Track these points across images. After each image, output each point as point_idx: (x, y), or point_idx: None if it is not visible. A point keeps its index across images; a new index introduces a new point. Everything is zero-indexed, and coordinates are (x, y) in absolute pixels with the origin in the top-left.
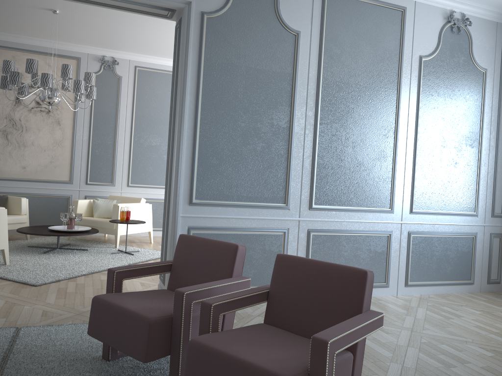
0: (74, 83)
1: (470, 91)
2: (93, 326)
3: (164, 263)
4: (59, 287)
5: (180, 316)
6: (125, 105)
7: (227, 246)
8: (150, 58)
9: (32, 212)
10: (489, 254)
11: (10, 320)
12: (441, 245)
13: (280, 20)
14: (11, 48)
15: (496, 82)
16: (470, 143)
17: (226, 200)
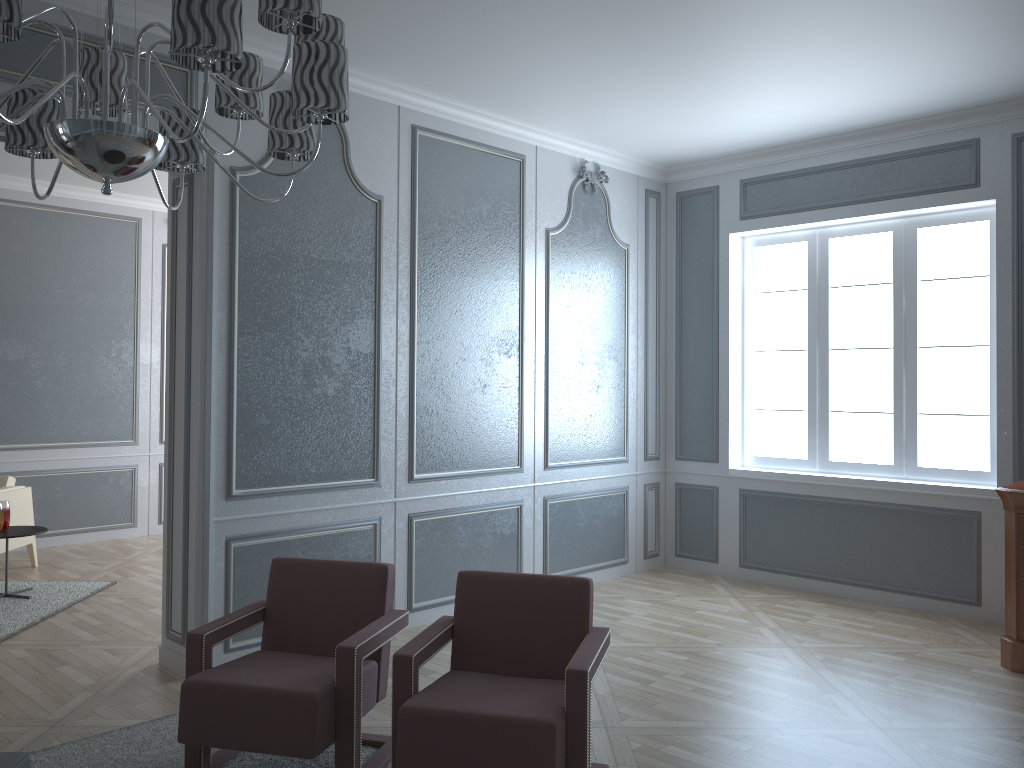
0: None
1: (611, 279)
2: (192, 728)
3: (255, 608)
4: None
5: (351, 682)
6: None
7: (370, 568)
8: None
9: None
10: (644, 516)
11: None
12: (586, 511)
13: (353, 179)
14: None
15: (641, 263)
16: (615, 355)
17: (284, 484)
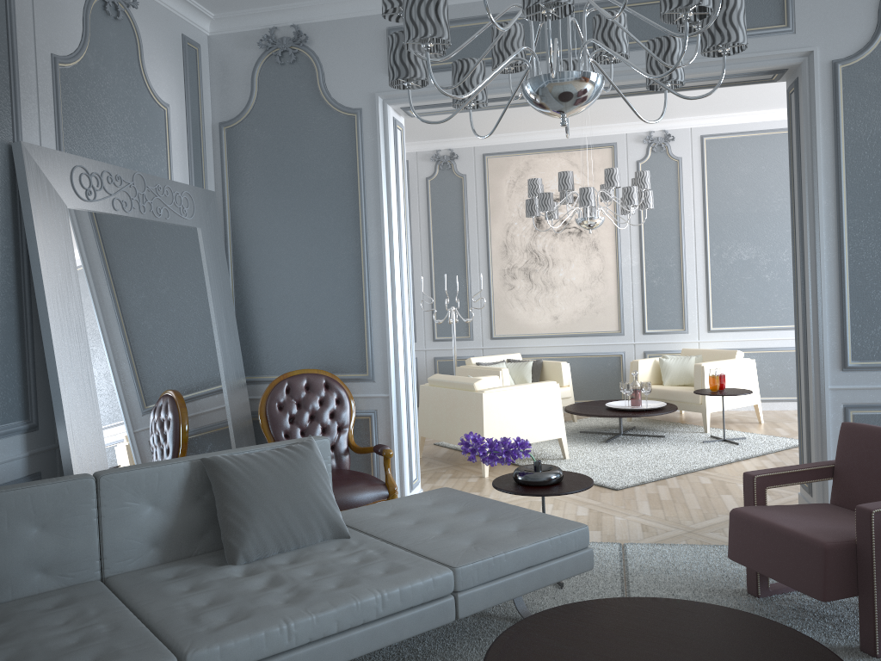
0: (622, 193)
1: None
2: (736, 548)
3: (821, 465)
4: (647, 492)
5: (869, 543)
6: (691, 203)
7: None
8: (724, 117)
9: (572, 381)
10: None
11: (606, 534)
12: None
13: None
14: (522, 152)
15: None
16: None
17: None
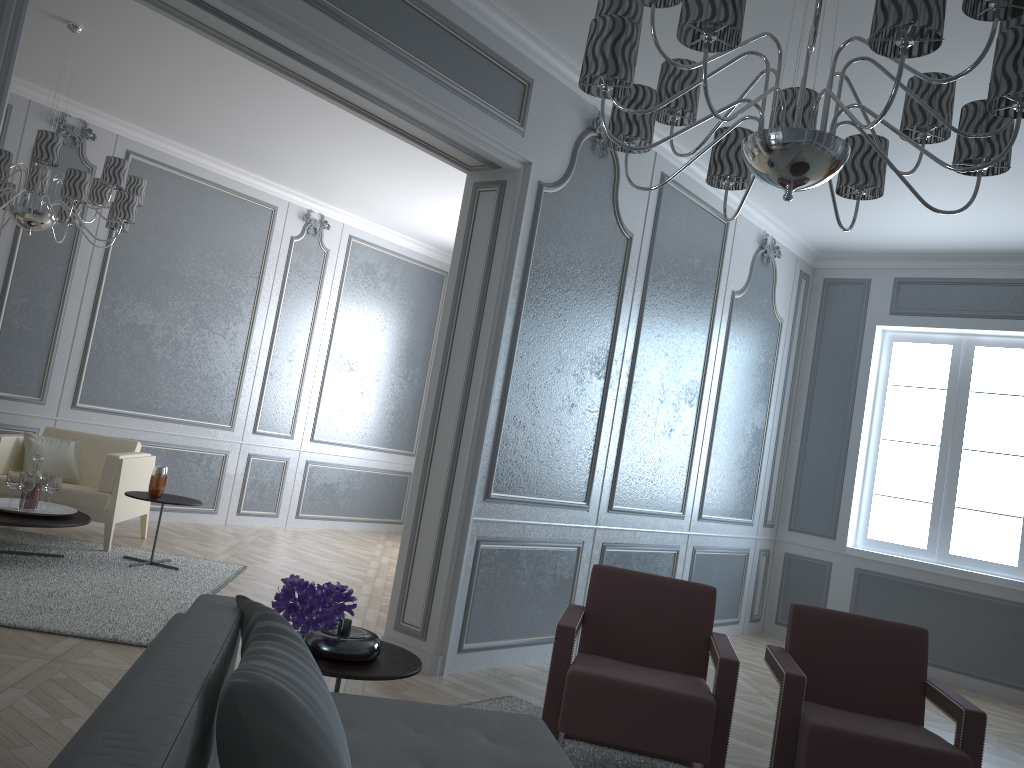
0: (119, 200)
1: (767, 348)
2: (577, 718)
3: (581, 611)
4: None
5: (732, 695)
6: (94, 231)
7: (698, 588)
8: (162, 140)
9: None
10: (755, 580)
11: None
12: (719, 567)
13: (617, 213)
14: None
15: (788, 338)
16: (758, 420)
17: (524, 494)
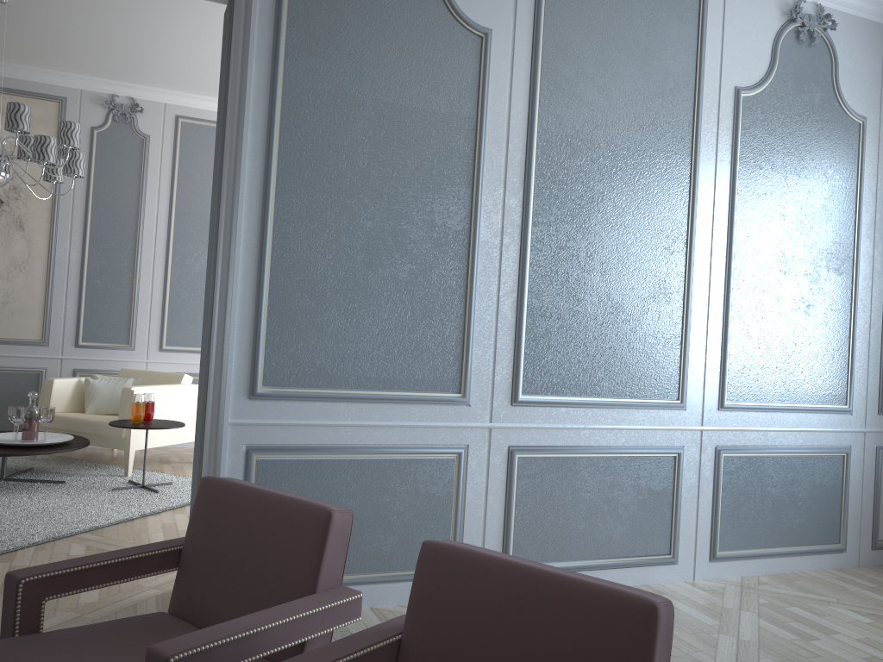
0: (34, 143)
1: (835, 162)
2: None
3: (162, 547)
4: None
5: None
6: (157, 193)
7: (307, 511)
8: (206, 100)
9: None
10: (874, 490)
11: None
12: (782, 473)
13: (449, 4)
14: None
15: None
16: (836, 265)
17: (332, 388)
